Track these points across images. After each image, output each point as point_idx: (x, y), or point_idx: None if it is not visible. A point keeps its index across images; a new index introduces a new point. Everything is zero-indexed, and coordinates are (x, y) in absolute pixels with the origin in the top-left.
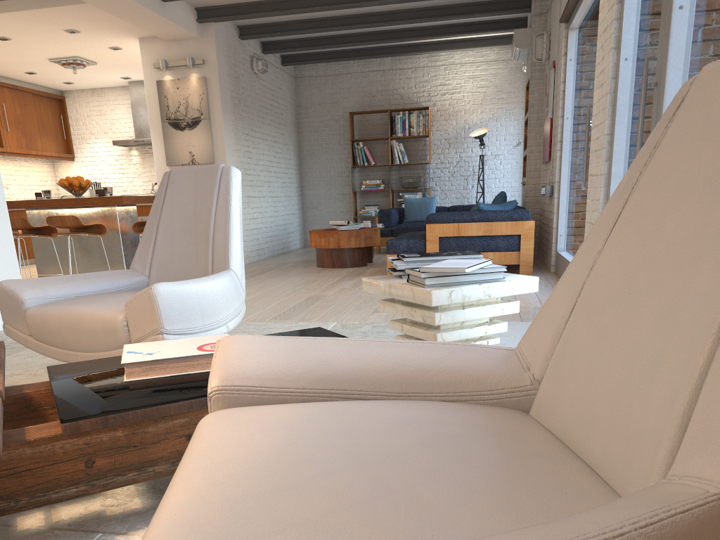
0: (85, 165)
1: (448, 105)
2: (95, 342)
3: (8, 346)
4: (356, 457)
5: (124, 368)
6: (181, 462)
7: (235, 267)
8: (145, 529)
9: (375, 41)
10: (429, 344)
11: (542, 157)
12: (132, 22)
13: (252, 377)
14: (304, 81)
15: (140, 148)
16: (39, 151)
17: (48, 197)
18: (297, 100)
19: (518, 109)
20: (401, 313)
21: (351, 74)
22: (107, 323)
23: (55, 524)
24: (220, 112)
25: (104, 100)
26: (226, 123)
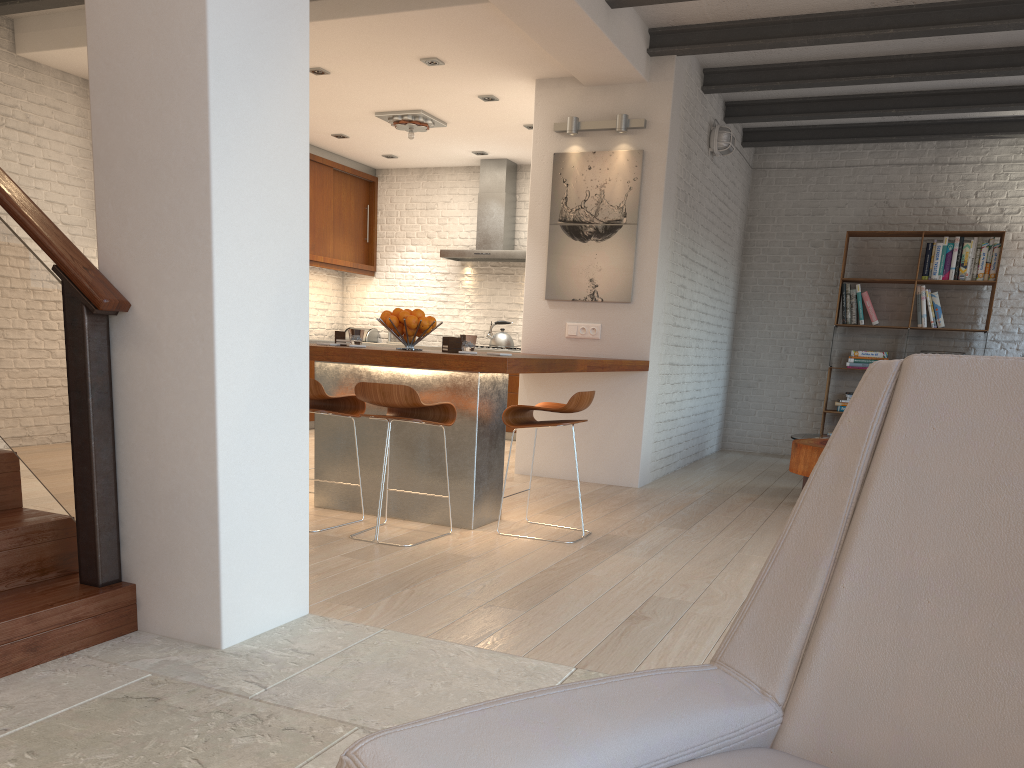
0: (389, 284)
1: None
2: None
3: (271, 722)
4: None
5: None
6: None
7: None
8: None
9: (945, 108)
10: None
11: None
12: (546, 43)
13: None
14: (768, 176)
15: (478, 264)
16: (328, 257)
17: (357, 343)
18: (749, 206)
19: None
20: None
21: (855, 168)
22: None
23: None
24: (658, 214)
25: (436, 186)
26: (664, 234)
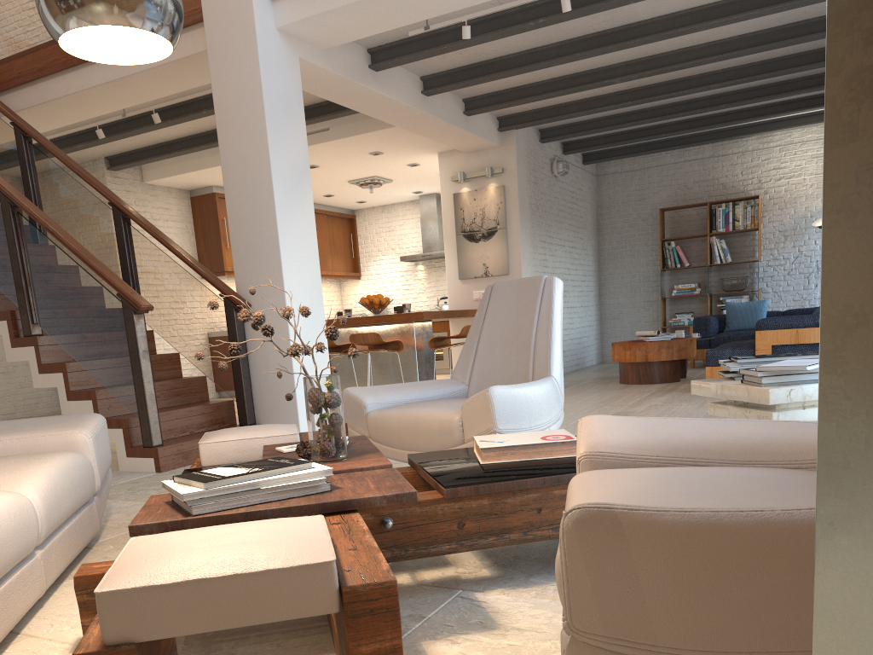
0: (370, 283)
1: (784, 192)
2: (431, 442)
3: None
4: (713, 492)
5: (474, 456)
6: (571, 496)
7: (555, 374)
8: (498, 589)
9: (694, 129)
10: (771, 422)
11: None
12: (435, 139)
13: (614, 446)
14: (607, 179)
15: (426, 262)
16: (329, 271)
17: (349, 316)
18: (598, 200)
19: None
20: (733, 414)
21: (662, 167)
22: (444, 423)
23: (421, 582)
24: (517, 221)
25: (393, 216)
26: (523, 231)
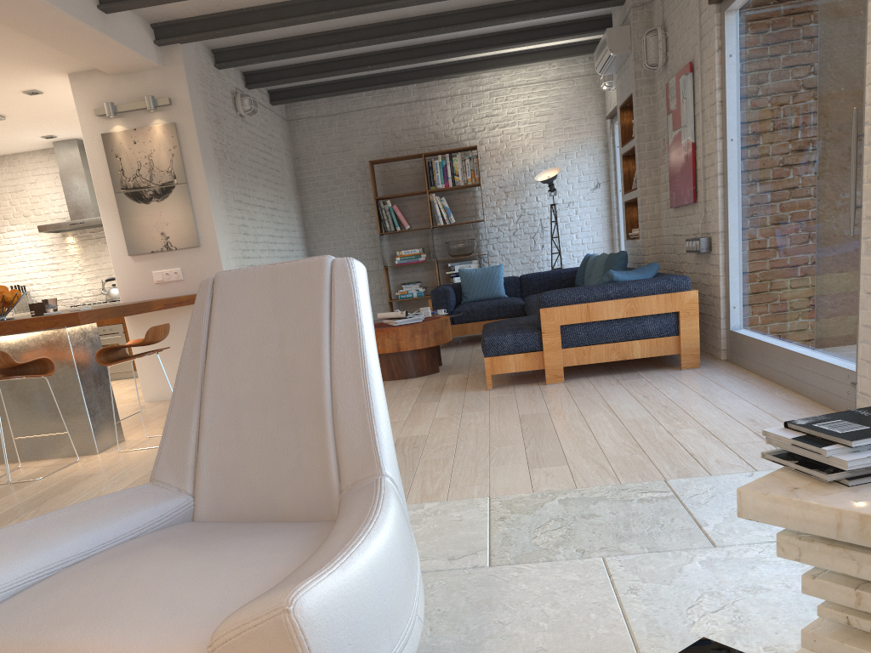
0: None
1: (500, 142)
2: None
3: None
4: None
5: None
6: None
7: (390, 468)
8: None
9: (405, 61)
10: None
11: (662, 200)
12: (59, 46)
13: None
14: (301, 125)
15: (78, 232)
16: None
17: None
18: (293, 151)
19: (593, 140)
20: None
21: (364, 111)
22: None
23: None
24: (202, 173)
25: (19, 170)
26: (212, 187)
